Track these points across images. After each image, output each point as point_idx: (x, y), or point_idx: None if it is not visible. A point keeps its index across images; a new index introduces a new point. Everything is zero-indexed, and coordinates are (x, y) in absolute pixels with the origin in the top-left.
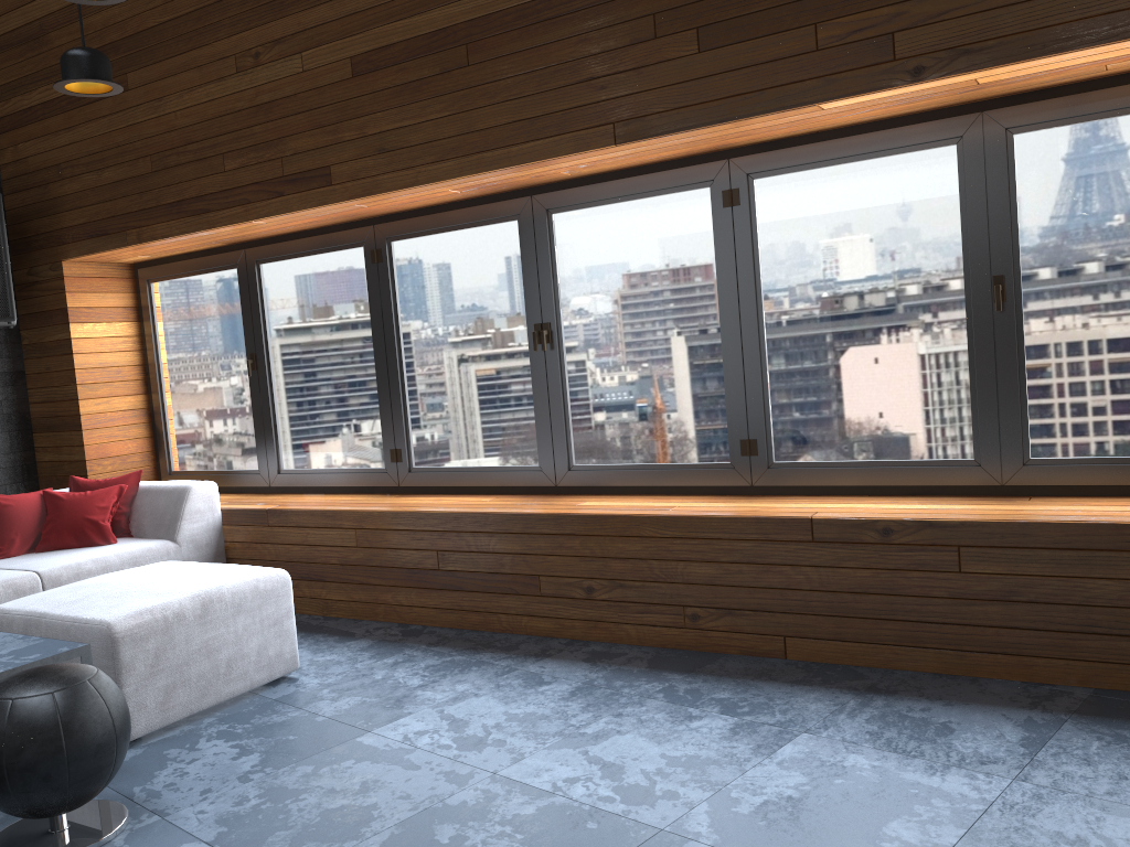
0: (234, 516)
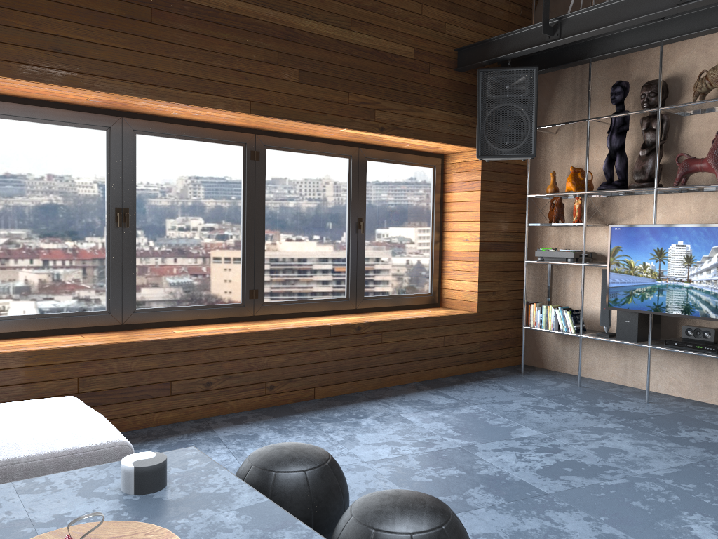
0: None
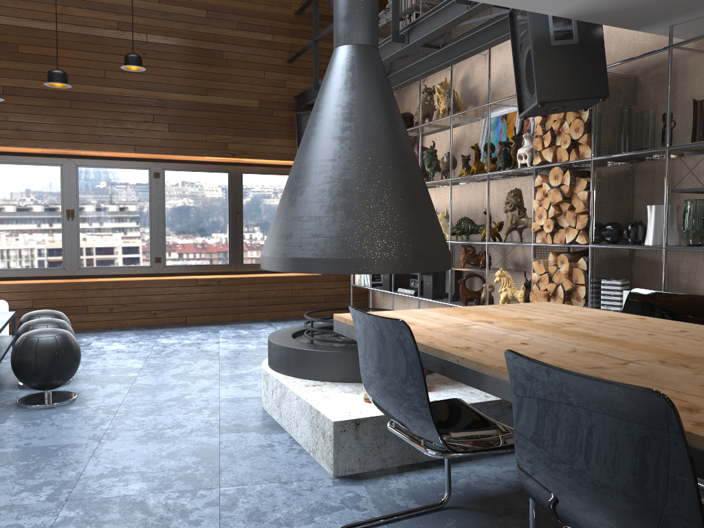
0: None
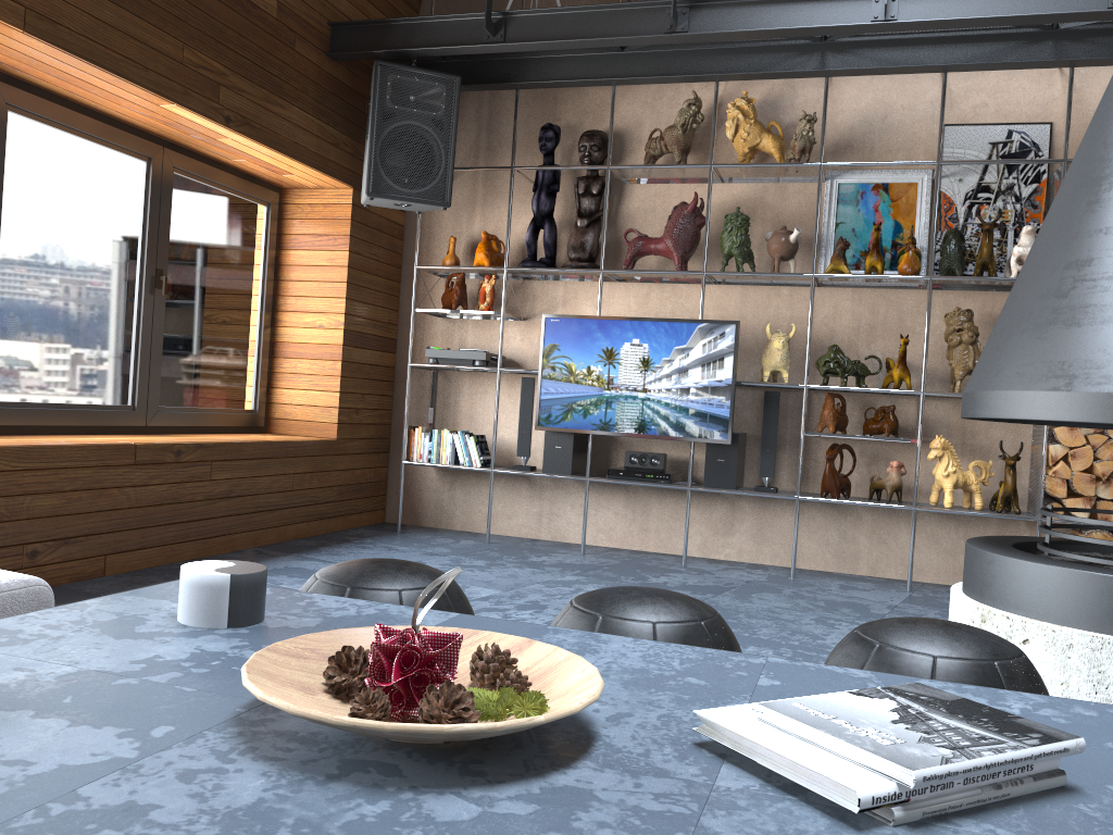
0: None
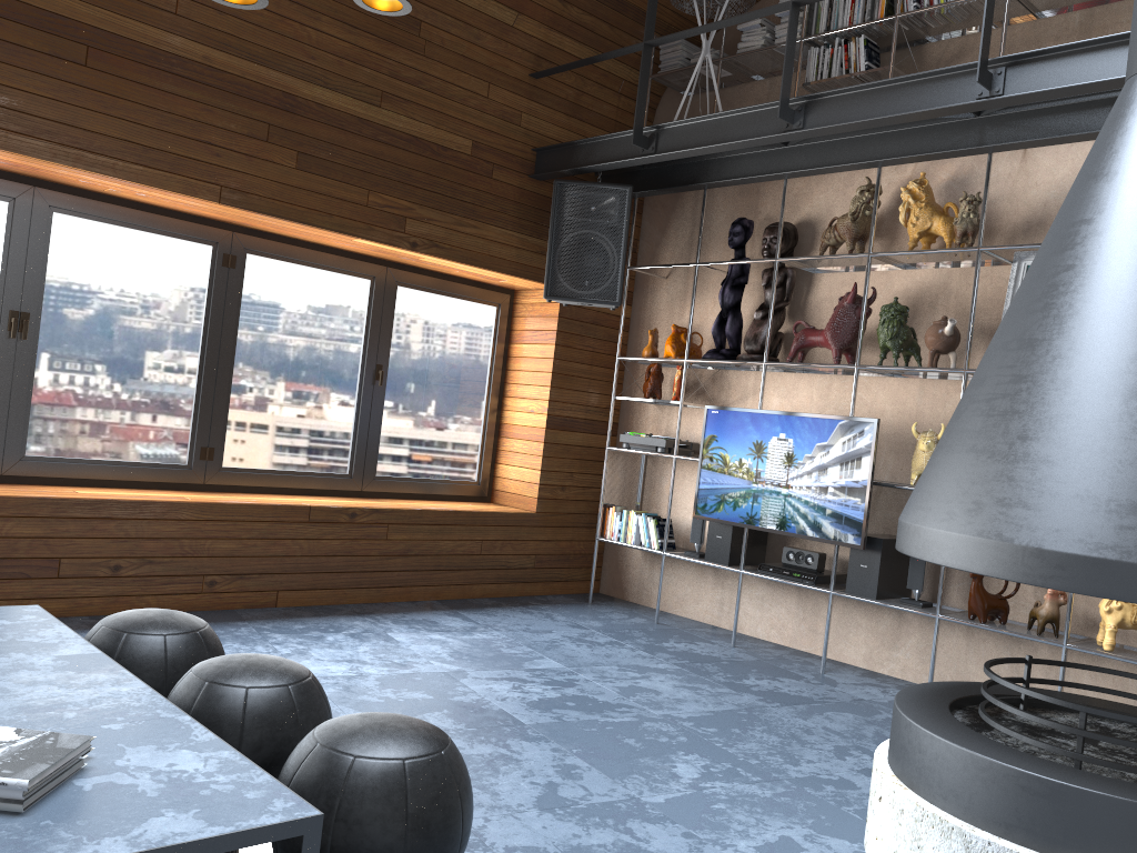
0: None
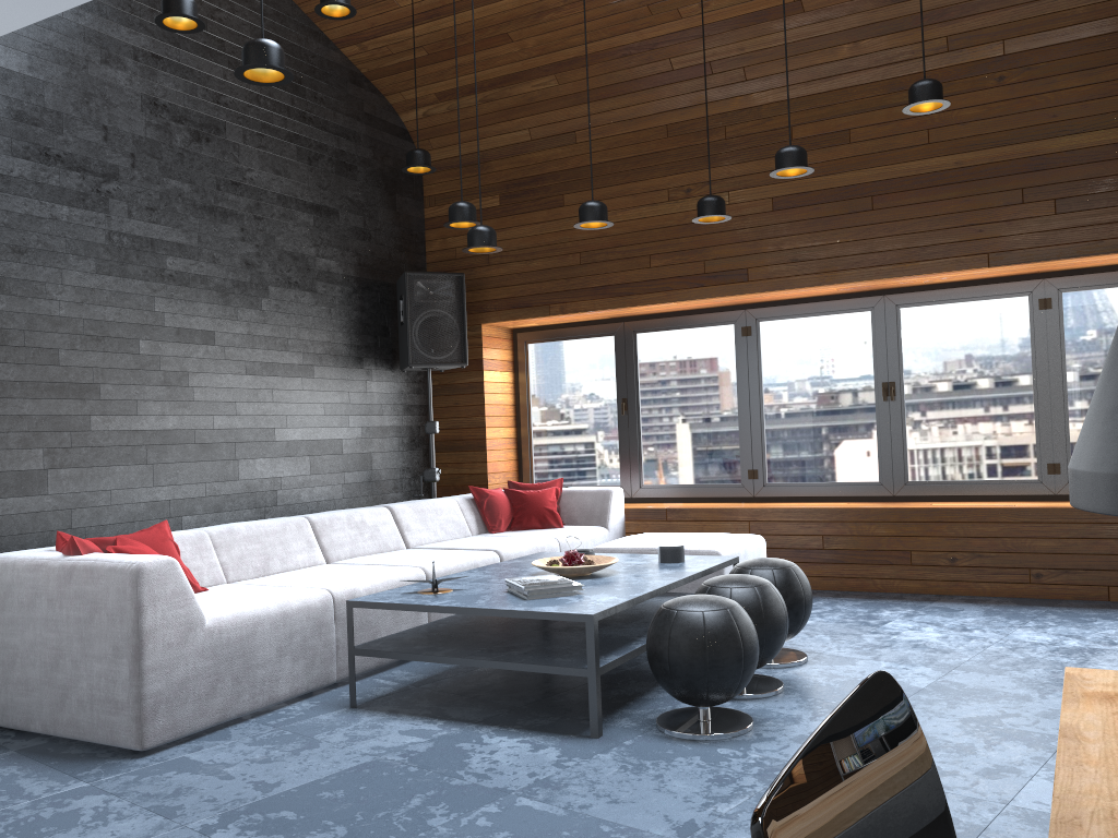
0: (634, 514)
